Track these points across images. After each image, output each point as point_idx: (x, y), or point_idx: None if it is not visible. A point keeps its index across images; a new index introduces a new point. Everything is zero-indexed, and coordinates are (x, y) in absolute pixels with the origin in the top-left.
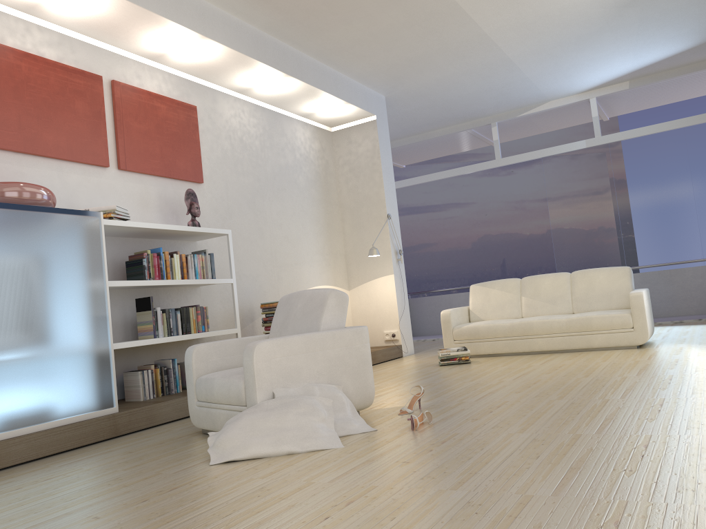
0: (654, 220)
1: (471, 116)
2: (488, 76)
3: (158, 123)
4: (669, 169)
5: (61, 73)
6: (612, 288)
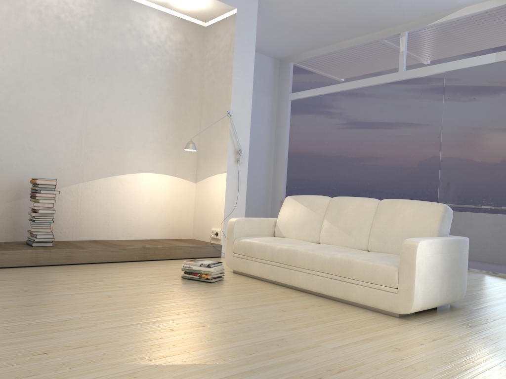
0: None
1: (377, 23)
2: None
3: None
4: None
5: None
6: (414, 228)
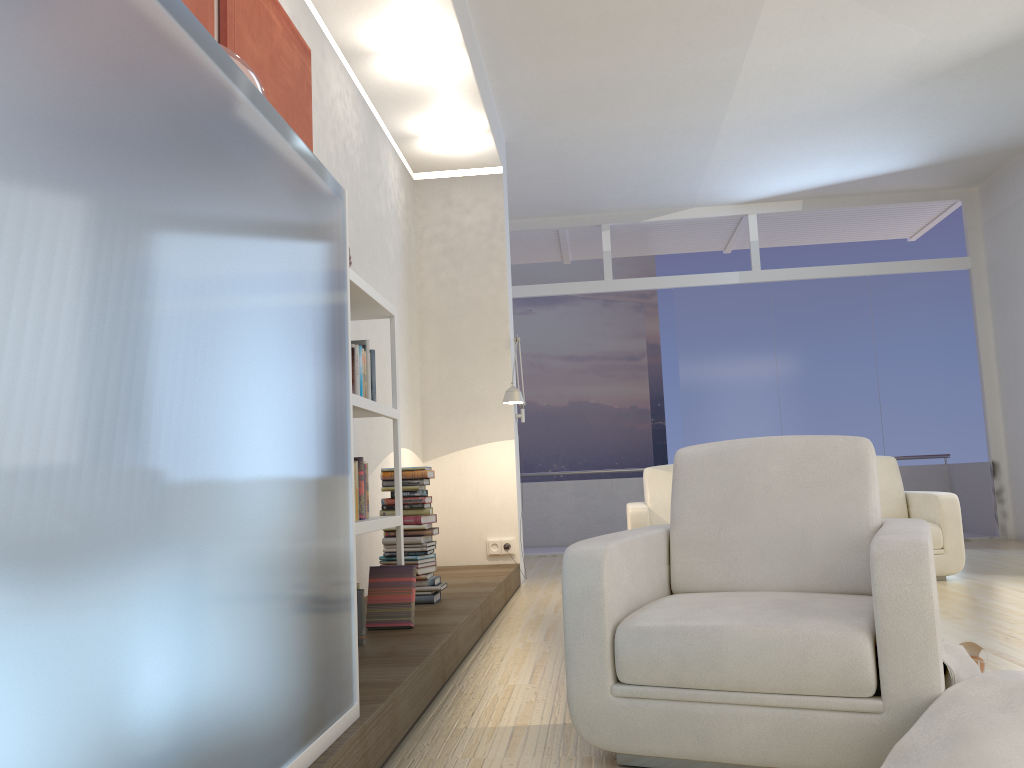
0: (825, 398)
1: (580, 207)
2: (667, 146)
3: (273, 55)
4: (847, 329)
5: None
6: None
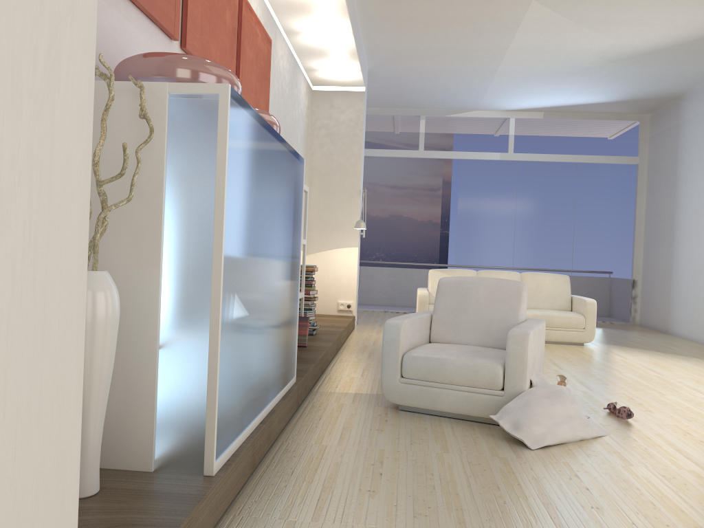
0: (541, 234)
1: (408, 104)
2: (463, 79)
3: (257, 53)
4: (560, 193)
5: None
6: (556, 292)
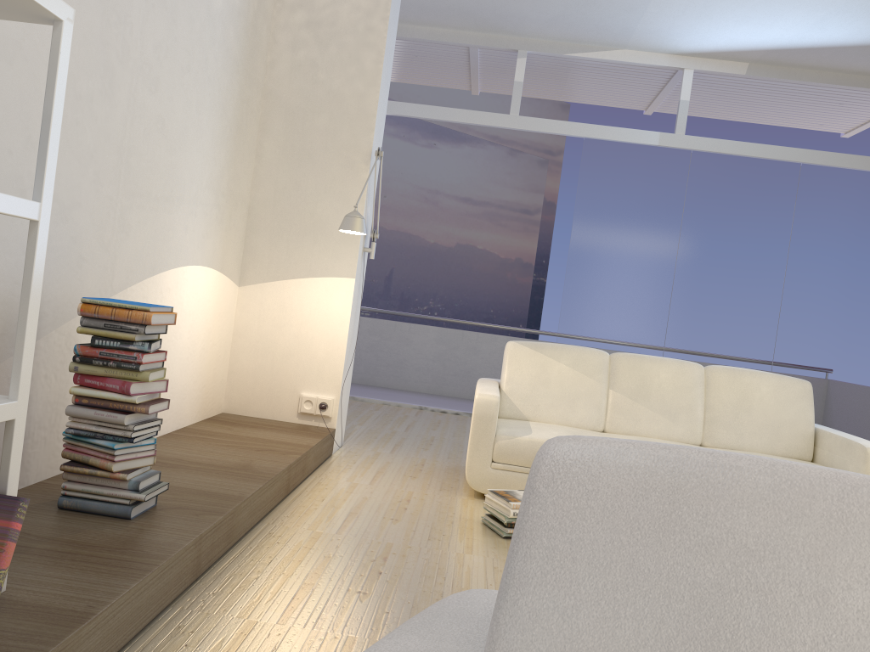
0: (723, 290)
1: (497, 22)
2: None
3: None
4: (764, 218)
5: None
6: (783, 415)
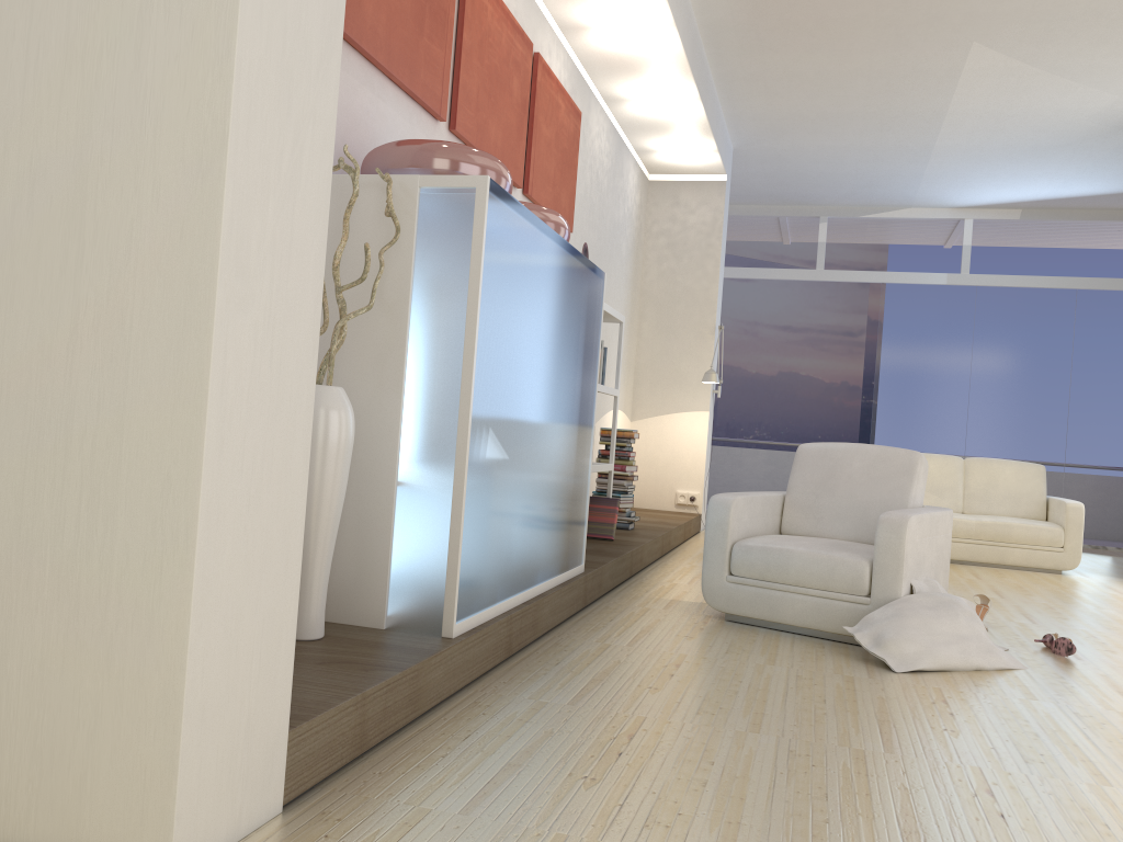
0: (1014, 402)
1: (800, 199)
2: (882, 160)
3: (557, 131)
4: (1047, 339)
5: (510, 30)
6: (1021, 489)
